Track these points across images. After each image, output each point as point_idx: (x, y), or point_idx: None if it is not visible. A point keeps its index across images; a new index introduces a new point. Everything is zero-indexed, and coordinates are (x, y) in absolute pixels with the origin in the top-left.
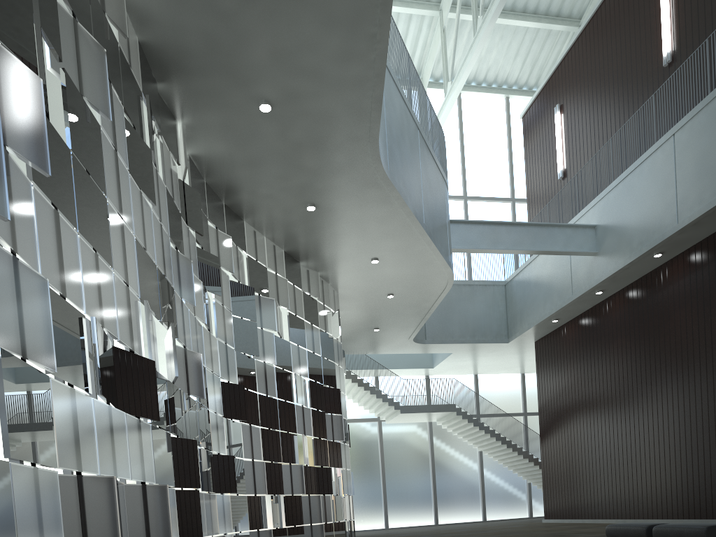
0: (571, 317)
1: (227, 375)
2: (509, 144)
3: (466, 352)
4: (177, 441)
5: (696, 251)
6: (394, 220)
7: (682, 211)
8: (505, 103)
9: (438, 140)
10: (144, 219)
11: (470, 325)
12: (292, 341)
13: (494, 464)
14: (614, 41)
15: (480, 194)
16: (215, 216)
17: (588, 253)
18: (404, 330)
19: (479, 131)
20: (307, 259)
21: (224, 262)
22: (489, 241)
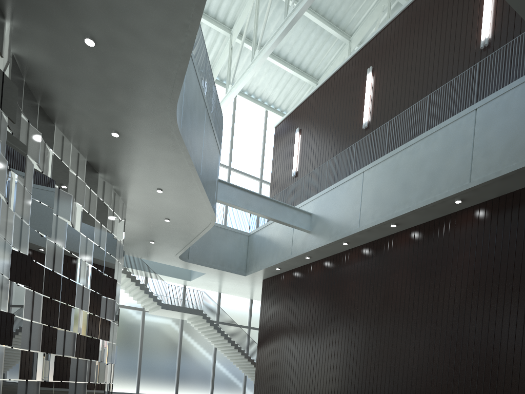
0: (288, 269)
1: (19, 246)
2: (263, 142)
3: (216, 275)
4: None
5: (366, 247)
6: (179, 165)
7: (362, 220)
8: (265, 114)
9: (218, 121)
10: None
11: (221, 257)
12: (82, 233)
13: (224, 358)
14: (337, 102)
15: (240, 169)
16: (29, 112)
17: (304, 230)
18: (173, 248)
19: (245, 126)
20: (105, 172)
21: (31, 152)
22: (243, 202)
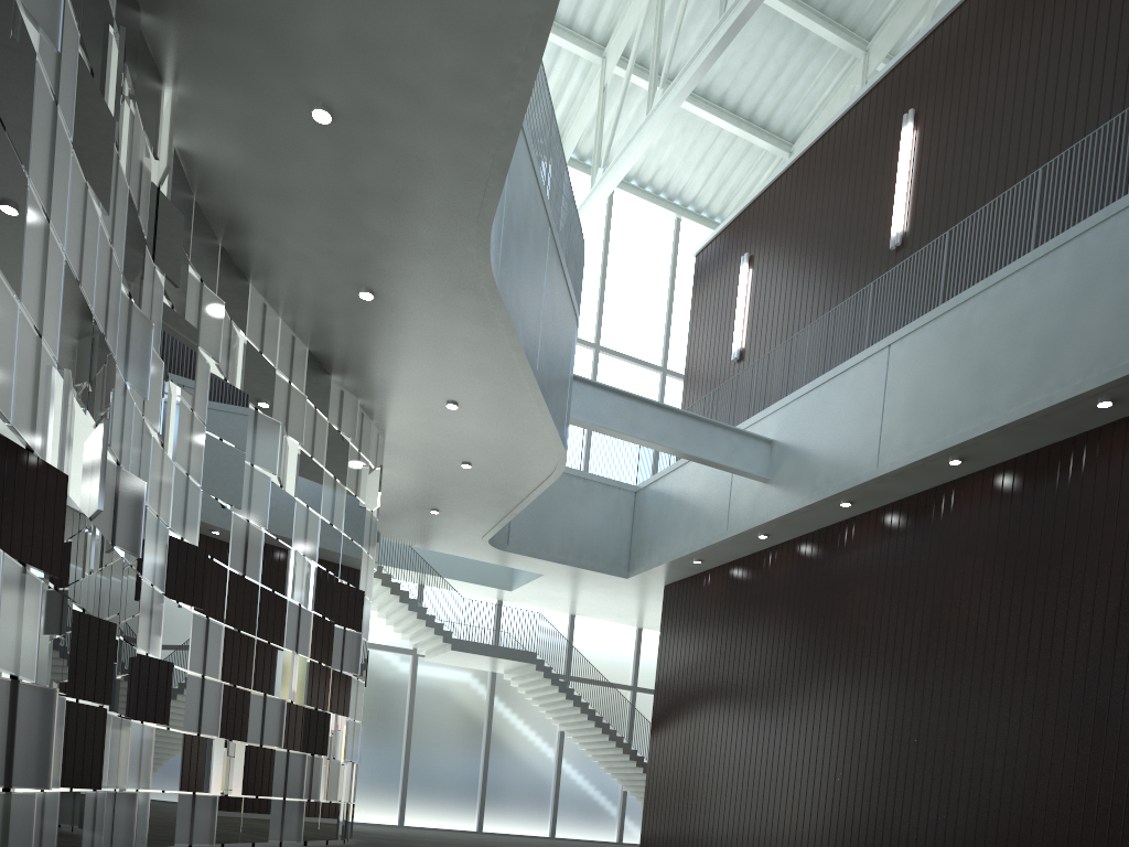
0: (720, 562)
1: (182, 528)
2: (671, 288)
3: (565, 578)
4: (81, 619)
5: (894, 511)
6: (494, 352)
7: (884, 452)
8: (675, 226)
9: (575, 252)
10: (85, 232)
11: (577, 539)
12: (299, 498)
13: (579, 755)
14: (834, 192)
15: (619, 349)
16: (203, 261)
17: (757, 477)
18: (478, 523)
19: (631, 254)
20: (344, 373)
21: (205, 341)
22: (625, 422)
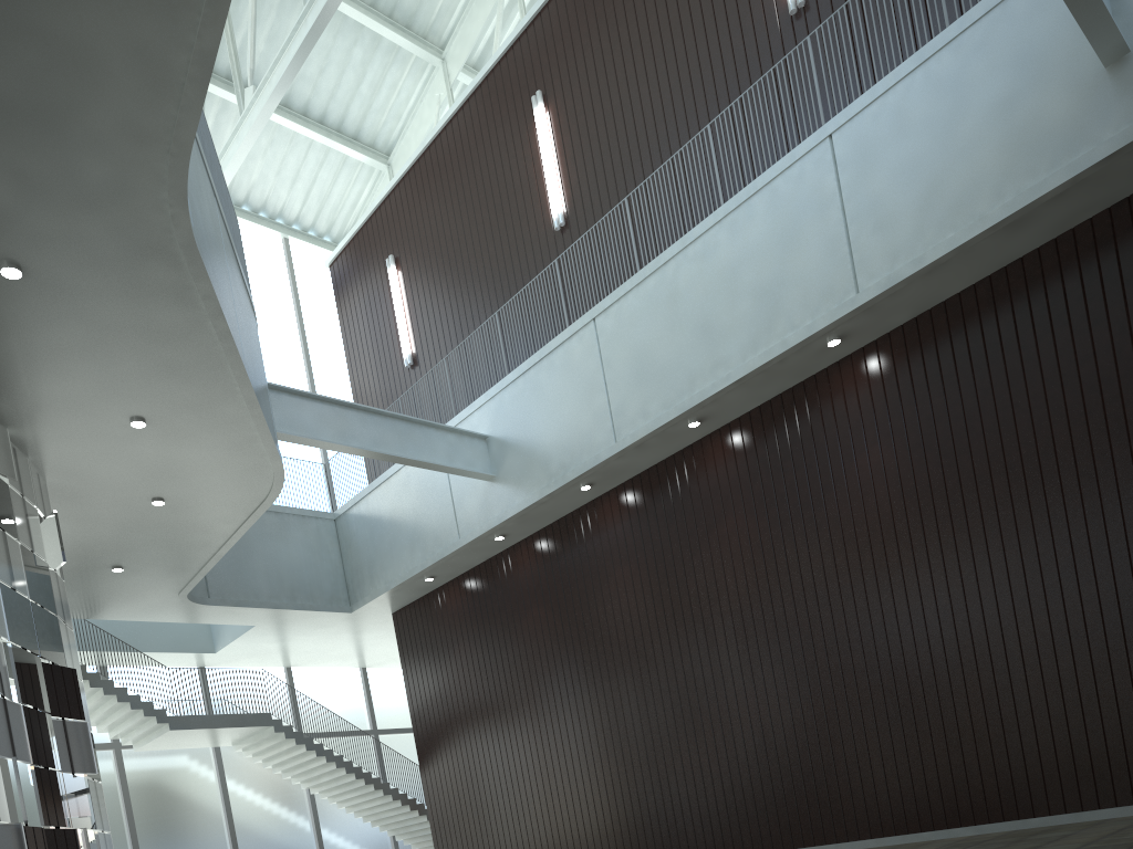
0: (453, 576)
1: None
2: (298, 310)
3: (280, 625)
4: None
5: (635, 487)
6: (193, 343)
7: (620, 426)
8: (284, 246)
9: (237, 237)
10: None
11: (287, 579)
12: None
13: (337, 815)
14: (474, 182)
15: None
16: None
17: (482, 475)
18: (174, 575)
19: None
20: None
21: None
22: (335, 431)
